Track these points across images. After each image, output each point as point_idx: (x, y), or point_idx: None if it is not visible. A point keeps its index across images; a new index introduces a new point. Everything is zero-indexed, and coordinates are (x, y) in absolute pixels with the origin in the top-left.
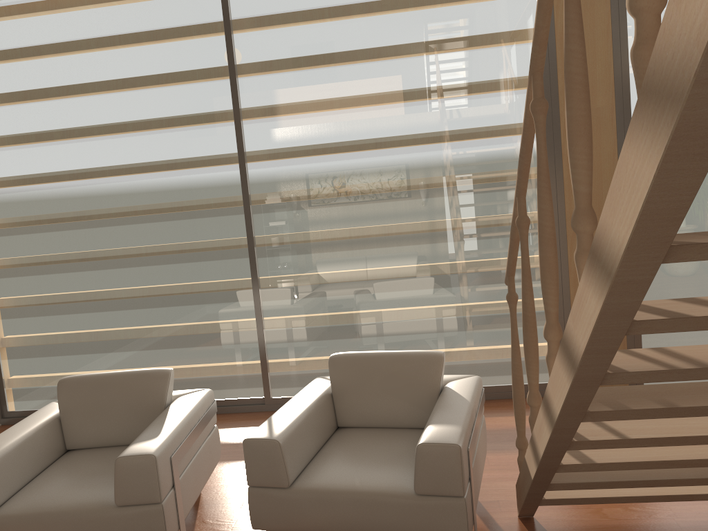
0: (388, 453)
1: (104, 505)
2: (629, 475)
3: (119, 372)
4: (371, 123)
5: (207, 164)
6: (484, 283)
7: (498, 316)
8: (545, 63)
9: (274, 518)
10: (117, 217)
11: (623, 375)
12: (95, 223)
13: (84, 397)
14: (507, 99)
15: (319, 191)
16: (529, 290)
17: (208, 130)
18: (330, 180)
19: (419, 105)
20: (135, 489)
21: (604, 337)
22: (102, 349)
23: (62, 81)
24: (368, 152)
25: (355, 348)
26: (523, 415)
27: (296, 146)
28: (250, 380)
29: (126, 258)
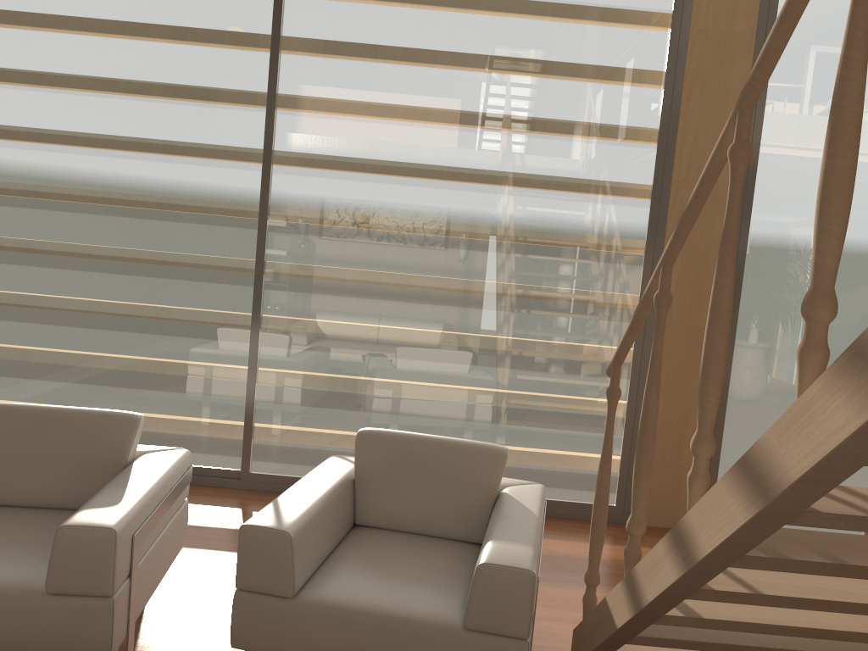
0: (425, 568)
1: (29, 590)
2: (726, 636)
3: (67, 408)
4: (442, 145)
5: (219, 155)
6: (545, 370)
7: (556, 413)
8: (666, 116)
9: (264, 637)
10: (84, 202)
11: (814, 516)
12: (50, 204)
13: (11, 434)
14: (613, 149)
15: (360, 218)
16: (656, 387)
17: (229, 112)
18: (378, 206)
19: (505, 135)
20: (79, 573)
21: (837, 464)
22: (30, 374)
23: (40, 6)
24: (431, 181)
25: (370, 425)
26: (601, 542)
27: (342, 156)
28: (226, 446)
29: (86, 258)
